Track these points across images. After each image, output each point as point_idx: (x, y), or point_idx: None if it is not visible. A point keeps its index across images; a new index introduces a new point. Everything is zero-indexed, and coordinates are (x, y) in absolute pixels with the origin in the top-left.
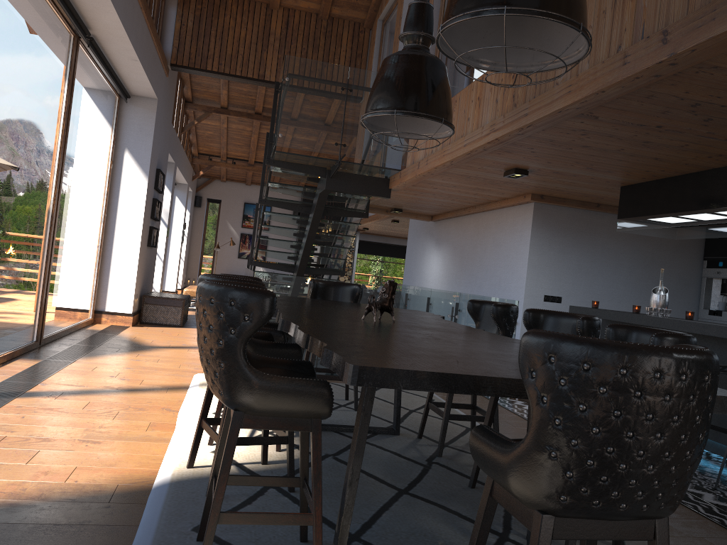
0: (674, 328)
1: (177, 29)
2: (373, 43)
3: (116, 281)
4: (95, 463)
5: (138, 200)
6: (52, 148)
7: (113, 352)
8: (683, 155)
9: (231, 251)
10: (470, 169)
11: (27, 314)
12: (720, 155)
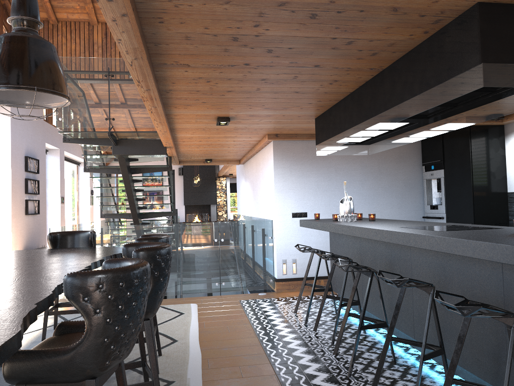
0: (341, 232)
1: None
2: None
3: None
4: None
5: (6, 182)
6: None
7: None
8: (310, 86)
9: None
10: (193, 123)
11: None
12: (335, 80)
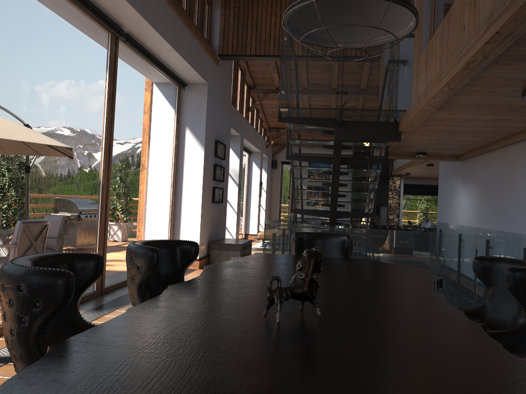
0: None
1: (221, 26)
2: None
3: (185, 233)
4: None
5: (198, 166)
6: (97, 129)
7: None
8: None
9: None
10: (479, 95)
11: None
12: None
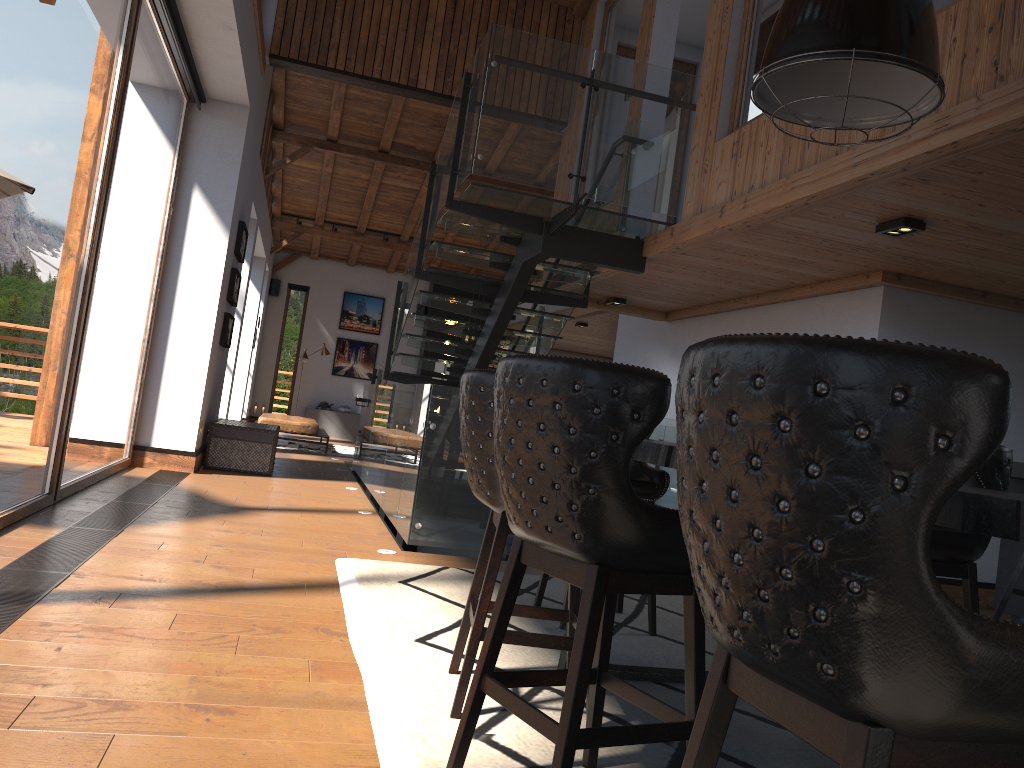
0: None
1: None
2: (588, 38)
3: (171, 398)
4: (243, 767)
5: (212, 268)
6: (94, 159)
7: (182, 516)
8: None
9: (321, 364)
10: (814, 220)
11: (38, 445)
12: None
